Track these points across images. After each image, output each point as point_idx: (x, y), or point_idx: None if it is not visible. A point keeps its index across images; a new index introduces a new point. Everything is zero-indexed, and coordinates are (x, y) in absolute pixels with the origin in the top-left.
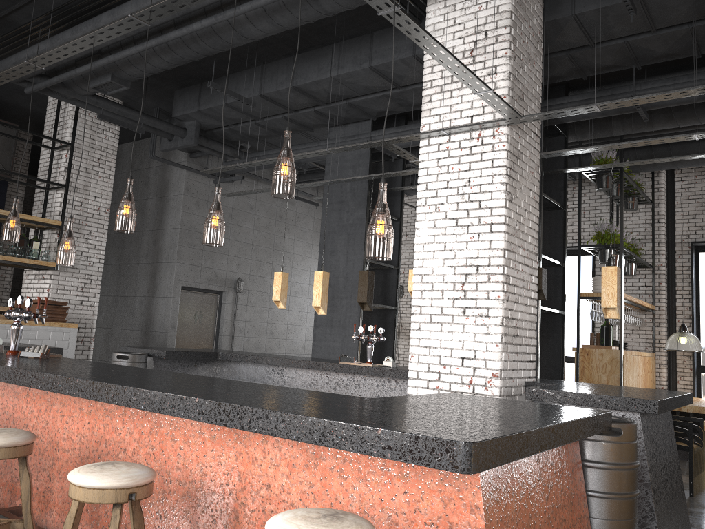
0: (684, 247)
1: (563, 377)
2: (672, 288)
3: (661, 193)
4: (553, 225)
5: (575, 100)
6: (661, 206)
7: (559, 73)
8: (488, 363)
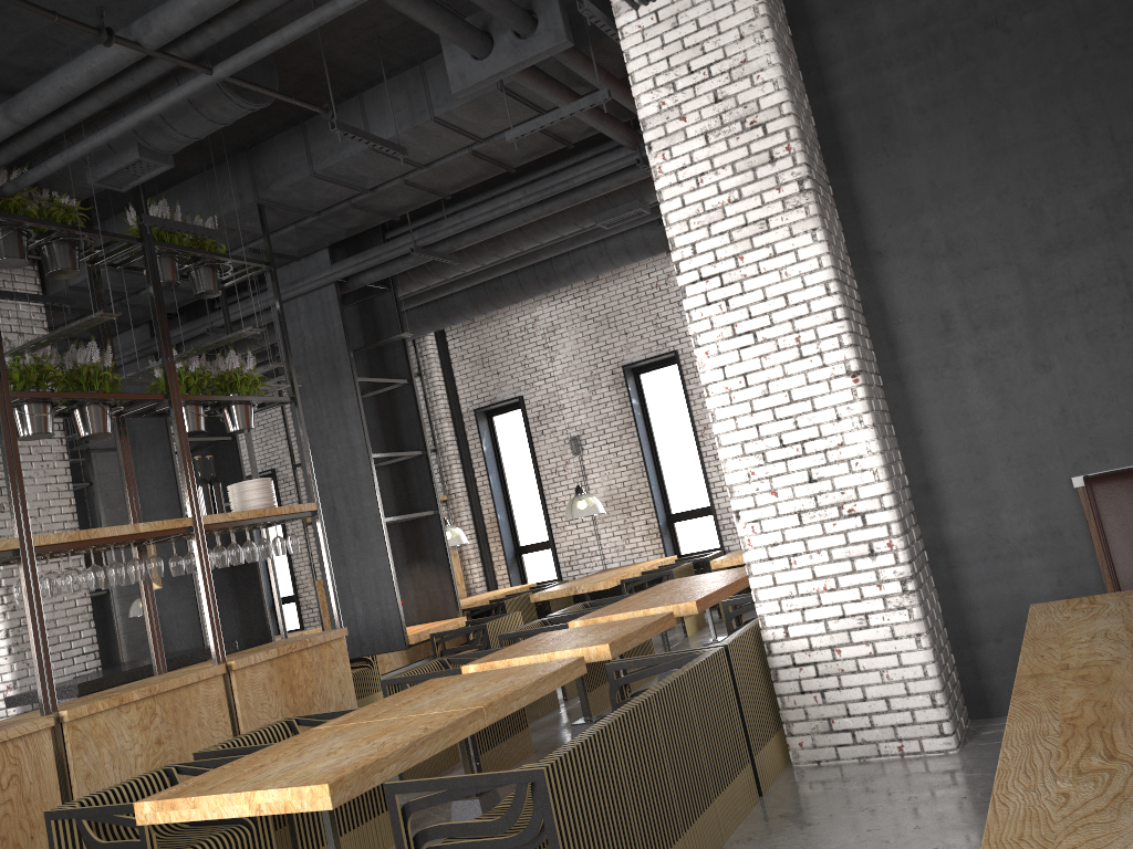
0: (470, 416)
1: (270, 626)
2: (469, 466)
3: (431, 360)
4: (231, 459)
5: (176, 334)
6: (434, 376)
7: (137, 315)
8: (3, 677)
